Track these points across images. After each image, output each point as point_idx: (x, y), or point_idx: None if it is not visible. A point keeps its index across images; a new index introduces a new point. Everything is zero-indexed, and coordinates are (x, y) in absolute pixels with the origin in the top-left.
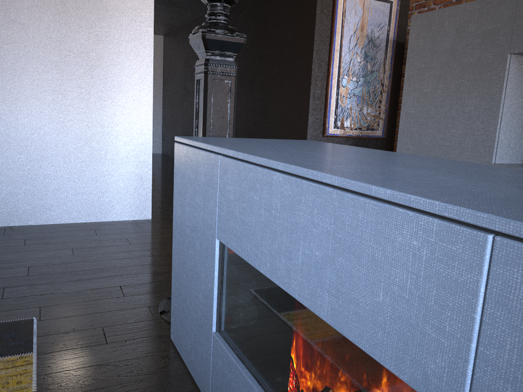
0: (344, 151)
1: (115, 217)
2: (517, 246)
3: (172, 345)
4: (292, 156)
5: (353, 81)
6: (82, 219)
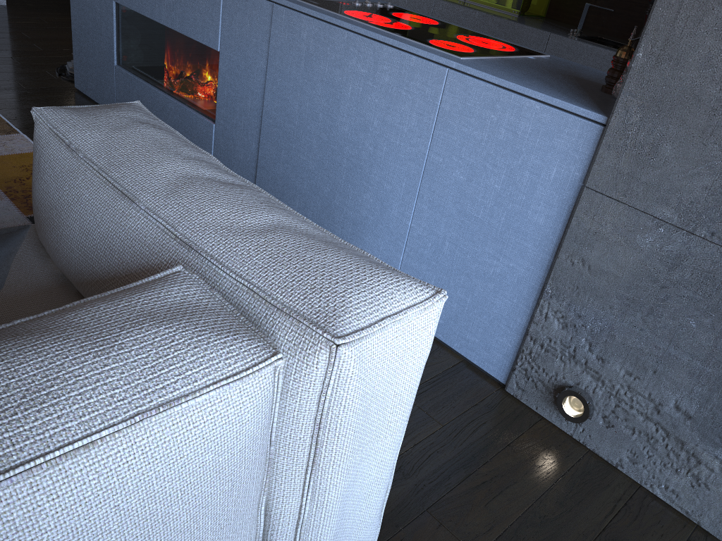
0: None
1: None
2: None
3: (77, 92)
4: None
5: None
6: None
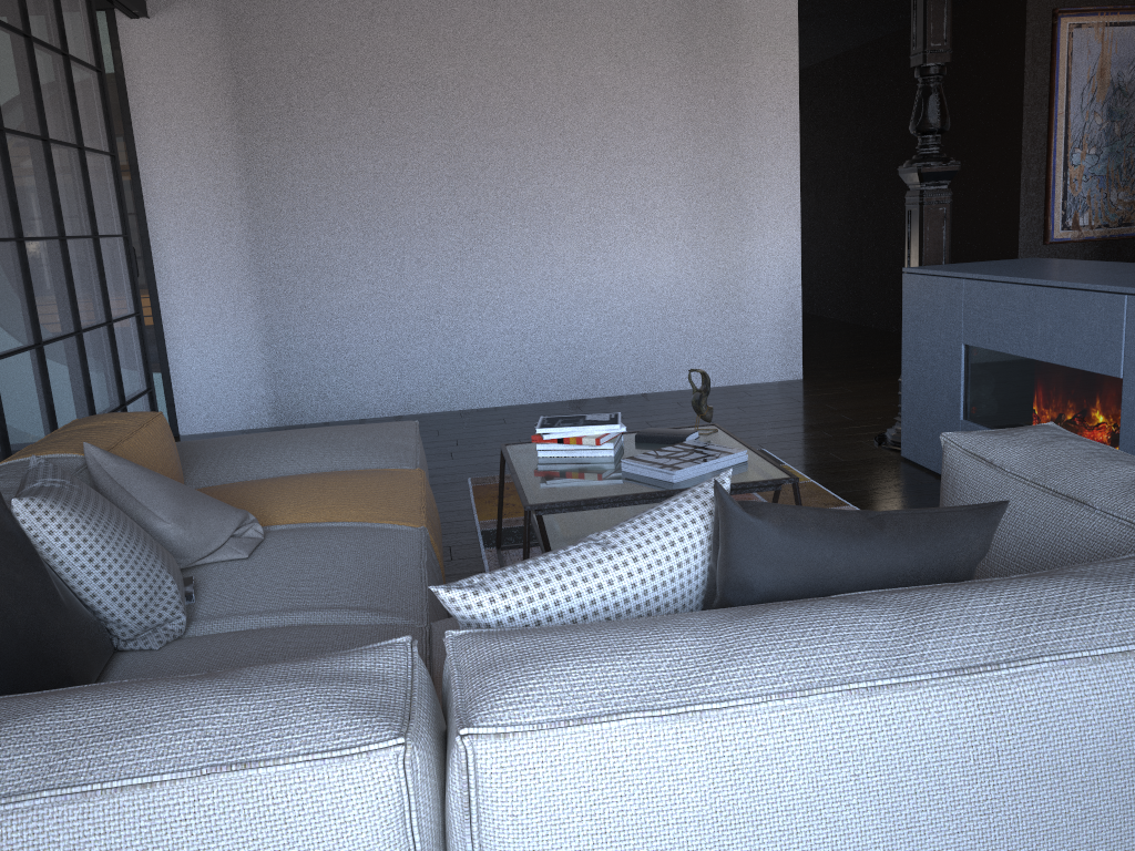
0: (1068, 266)
1: (758, 378)
2: (1134, 297)
3: (904, 461)
4: (1026, 274)
5: (1091, 155)
6: (721, 382)
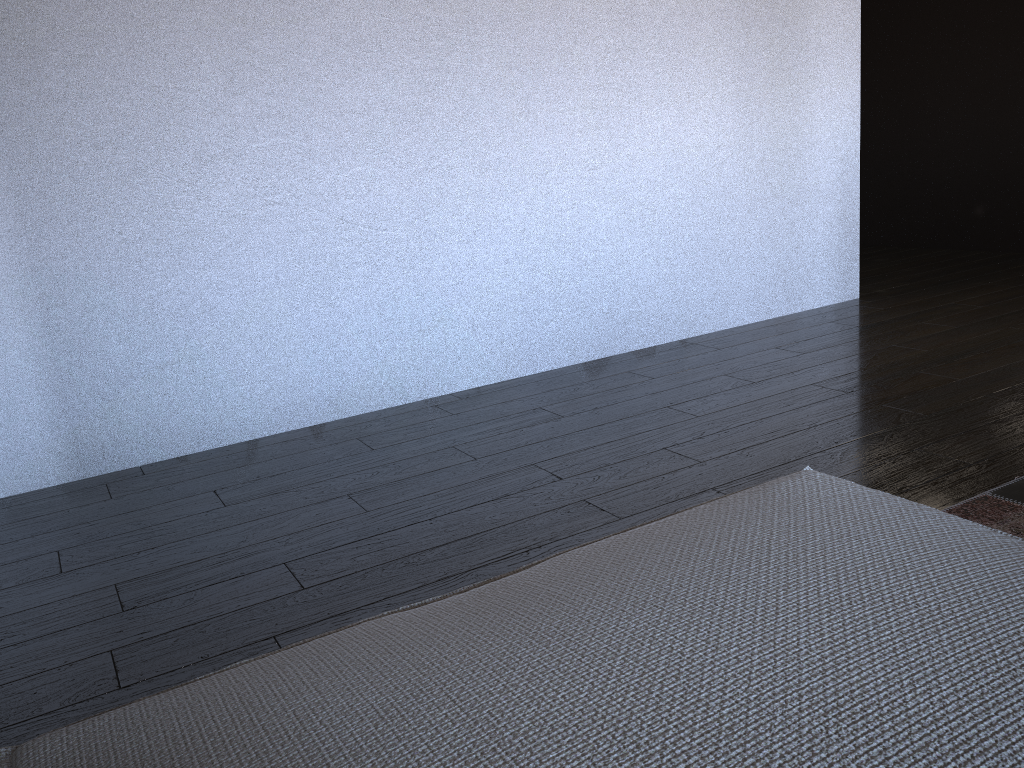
0: None
1: (813, 301)
2: None
3: None
4: None
5: None
6: (772, 312)
